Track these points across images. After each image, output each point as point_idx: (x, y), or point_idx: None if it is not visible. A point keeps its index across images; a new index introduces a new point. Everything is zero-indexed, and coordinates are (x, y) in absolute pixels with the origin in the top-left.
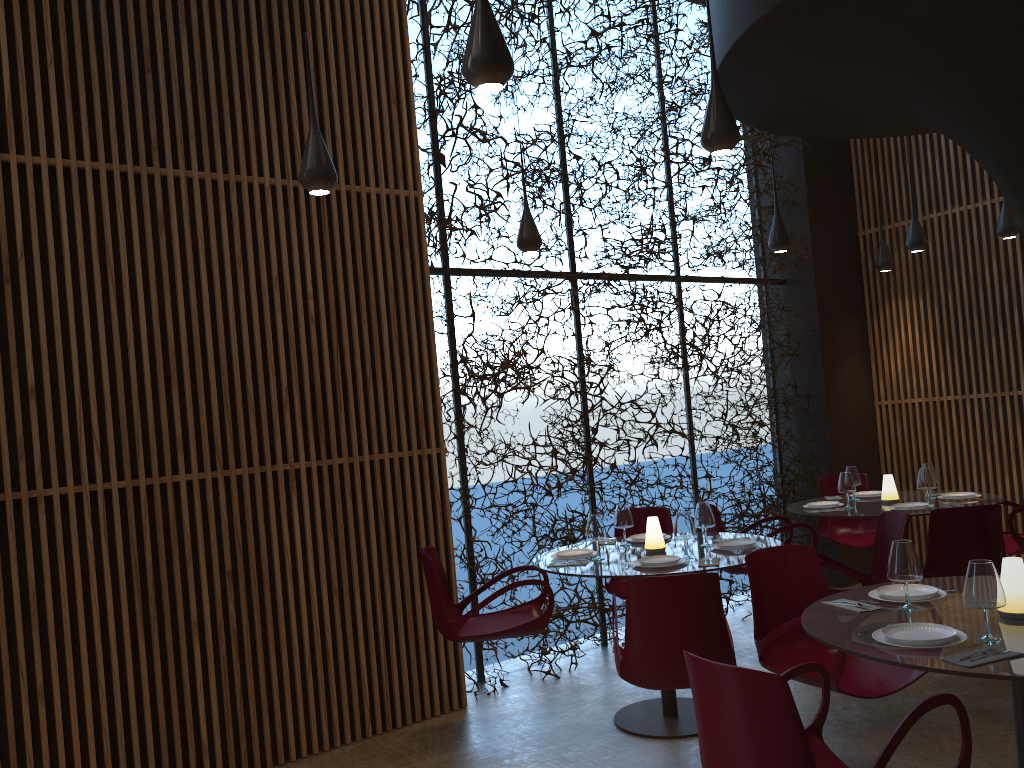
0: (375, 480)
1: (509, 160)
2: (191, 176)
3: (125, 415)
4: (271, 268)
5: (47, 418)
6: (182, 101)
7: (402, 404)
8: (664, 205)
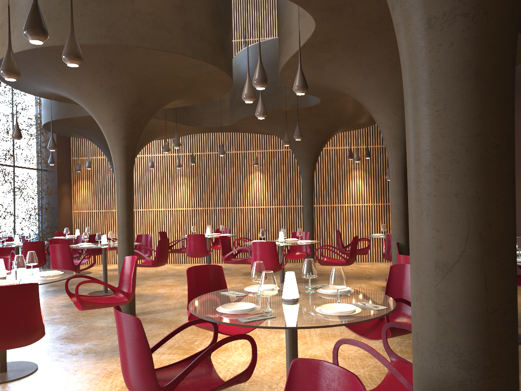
0: None
1: None
2: None
3: None
4: None
5: None
6: None
7: None
8: (11, 142)
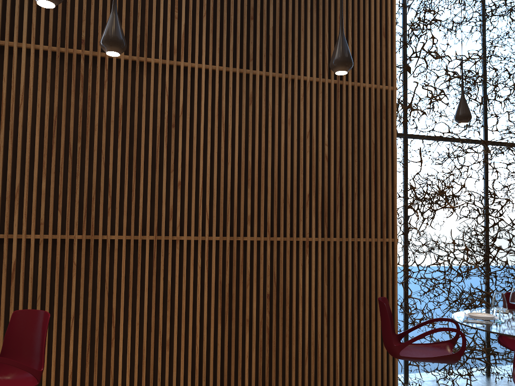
0: (353, 253)
1: (450, 71)
2: (268, 75)
3: (222, 201)
4: (306, 127)
5: (185, 199)
6: (267, 35)
7: (373, 210)
8: None
